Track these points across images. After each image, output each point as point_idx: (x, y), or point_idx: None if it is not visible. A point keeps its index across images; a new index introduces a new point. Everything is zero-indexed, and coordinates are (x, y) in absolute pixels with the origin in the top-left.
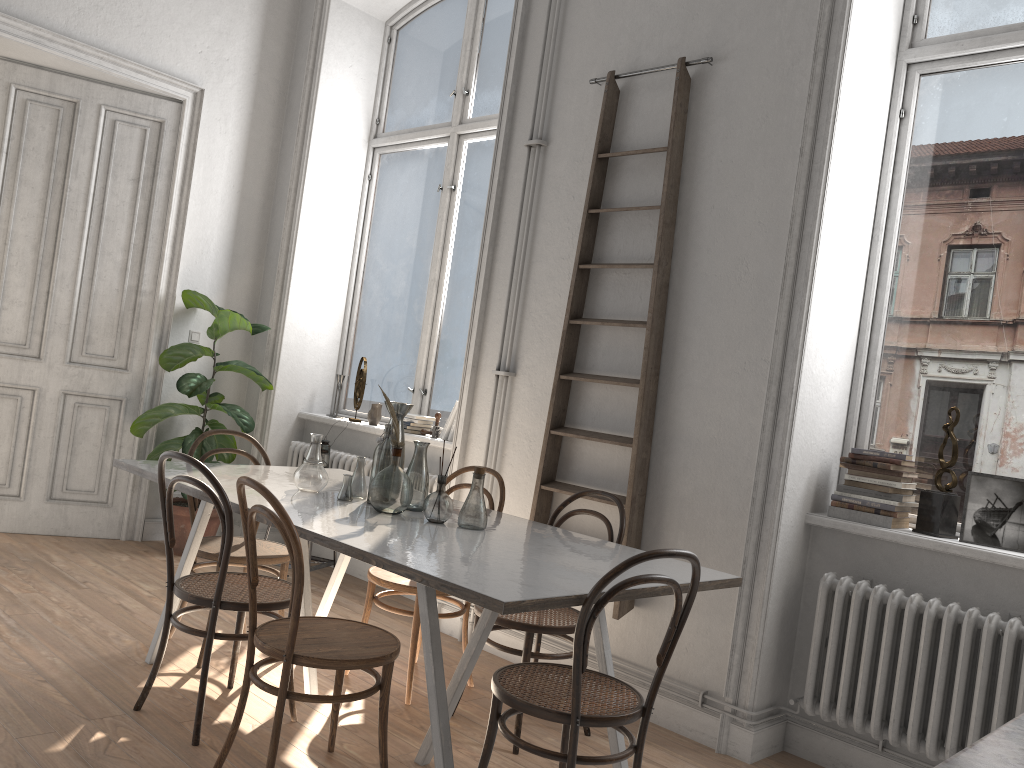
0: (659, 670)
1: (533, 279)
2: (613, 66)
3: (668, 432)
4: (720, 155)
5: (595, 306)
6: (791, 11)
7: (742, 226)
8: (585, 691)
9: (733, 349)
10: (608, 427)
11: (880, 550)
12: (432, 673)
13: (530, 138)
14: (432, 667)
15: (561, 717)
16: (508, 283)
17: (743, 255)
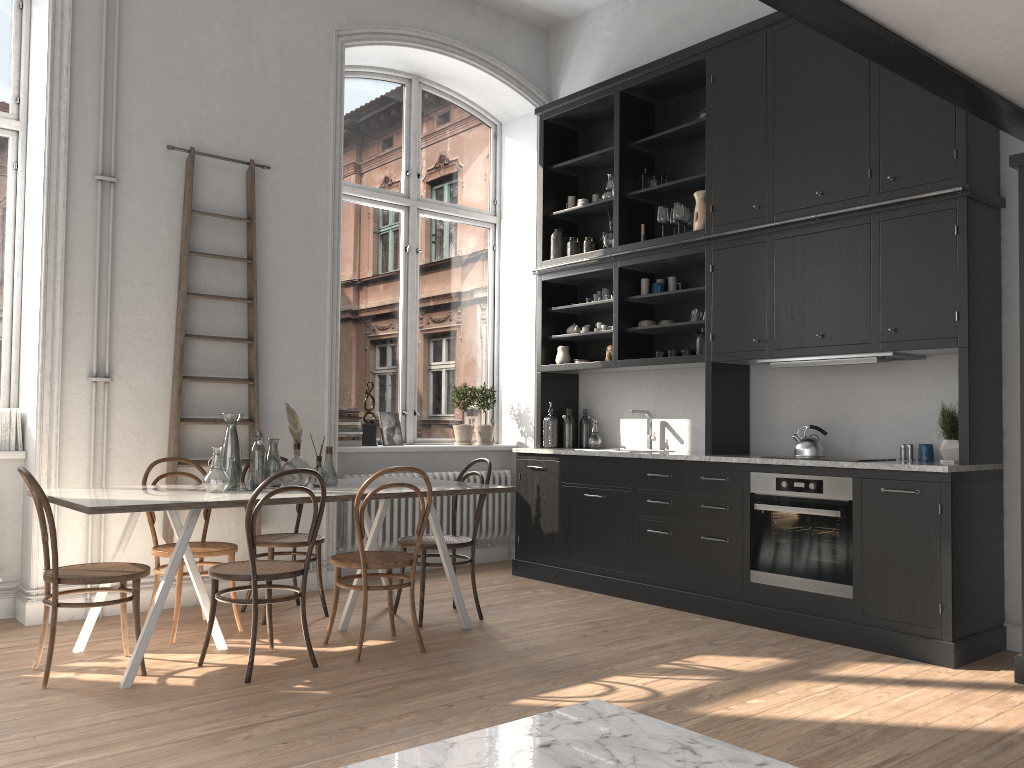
0: (454, 517)
1: (118, 298)
2: (178, 138)
3: (262, 411)
4: (275, 232)
5: (188, 324)
6: (310, 154)
7: (296, 280)
8: (434, 539)
9: (299, 356)
10: (214, 413)
11: (354, 458)
12: (445, 543)
13: (102, 173)
14: (444, 540)
15: (470, 543)
16: (97, 300)
17: (298, 299)
